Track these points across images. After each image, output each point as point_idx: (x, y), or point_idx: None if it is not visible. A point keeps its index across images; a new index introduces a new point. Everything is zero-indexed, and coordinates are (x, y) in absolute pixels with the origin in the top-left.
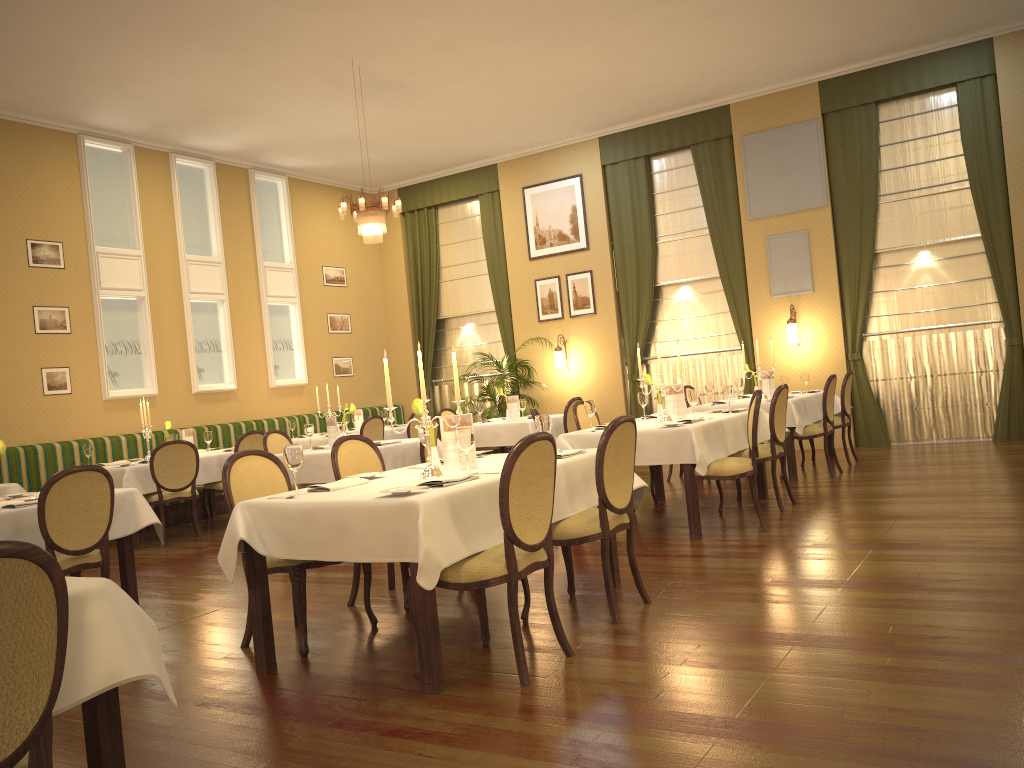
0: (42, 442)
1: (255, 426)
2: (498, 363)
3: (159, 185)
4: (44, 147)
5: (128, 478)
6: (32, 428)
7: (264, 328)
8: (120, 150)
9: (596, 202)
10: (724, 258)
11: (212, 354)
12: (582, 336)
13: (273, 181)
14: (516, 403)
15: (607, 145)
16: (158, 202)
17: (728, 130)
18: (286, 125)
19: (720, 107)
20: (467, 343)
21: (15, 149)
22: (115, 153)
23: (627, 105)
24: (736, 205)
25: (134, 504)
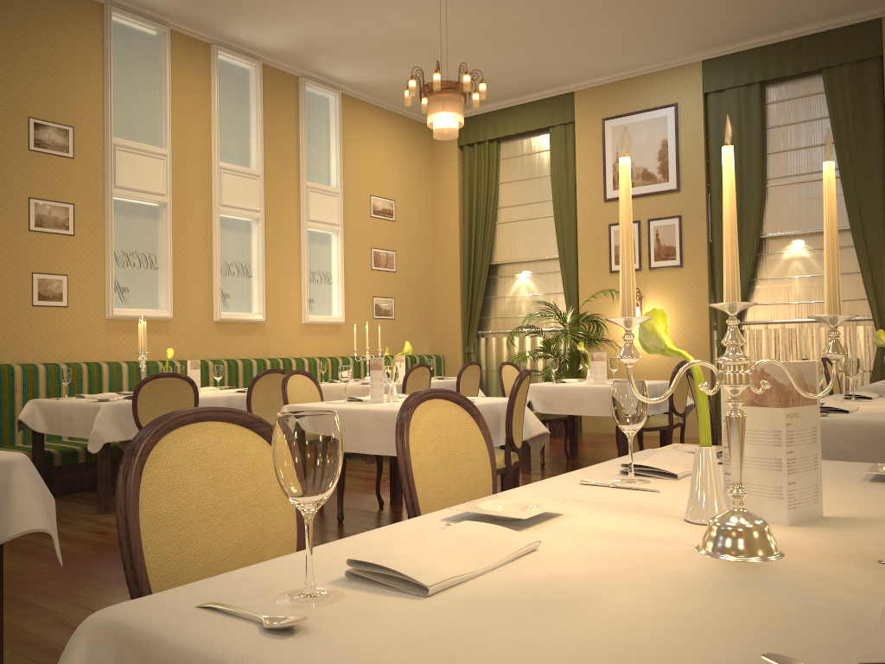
0: (24, 362)
1: (282, 365)
2: (562, 315)
3: (196, 79)
4: (62, 13)
5: (102, 418)
6: (13, 344)
7: (301, 256)
8: (154, 32)
9: (693, 136)
10: (858, 206)
11: (240, 279)
12: (662, 292)
13: (325, 95)
14: (603, 362)
15: (712, 69)
16: (193, 98)
17: (877, 49)
18: (345, 13)
19: (868, 21)
20: (521, 293)
21: (25, 9)
22: (148, 35)
23: (753, 13)
24: (881, 141)
25: (7, 487)
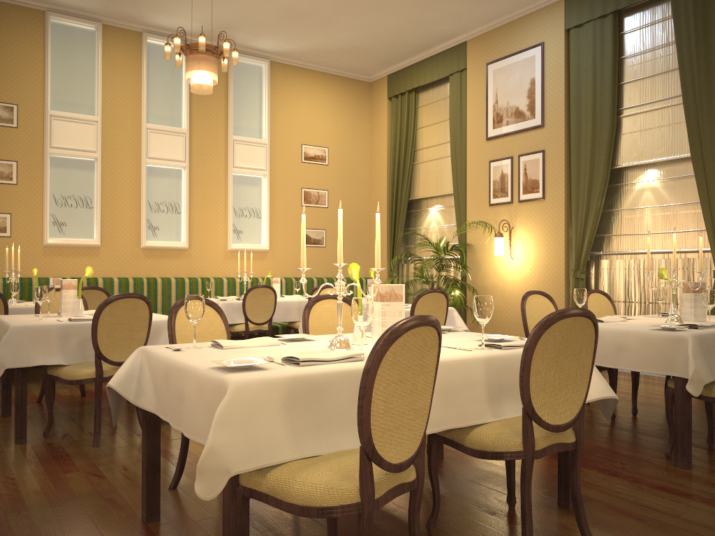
0: None
1: (200, 283)
2: (433, 245)
3: (128, 60)
4: (9, 21)
5: None
6: None
7: (228, 196)
8: (91, 28)
9: (555, 73)
10: (699, 132)
11: (170, 215)
12: (528, 223)
13: (258, 64)
14: None
15: (573, 6)
16: (125, 75)
17: None
18: None
19: None
20: (432, 224)
21: None
22: (87, 31)
23: None
24: None
25: None
